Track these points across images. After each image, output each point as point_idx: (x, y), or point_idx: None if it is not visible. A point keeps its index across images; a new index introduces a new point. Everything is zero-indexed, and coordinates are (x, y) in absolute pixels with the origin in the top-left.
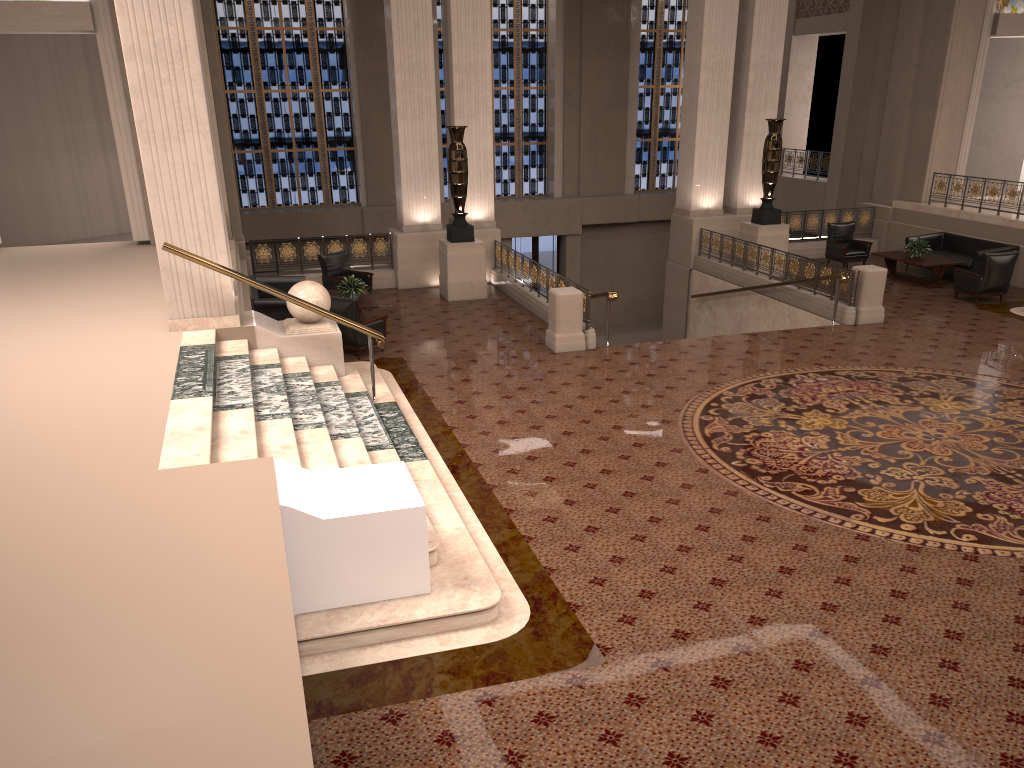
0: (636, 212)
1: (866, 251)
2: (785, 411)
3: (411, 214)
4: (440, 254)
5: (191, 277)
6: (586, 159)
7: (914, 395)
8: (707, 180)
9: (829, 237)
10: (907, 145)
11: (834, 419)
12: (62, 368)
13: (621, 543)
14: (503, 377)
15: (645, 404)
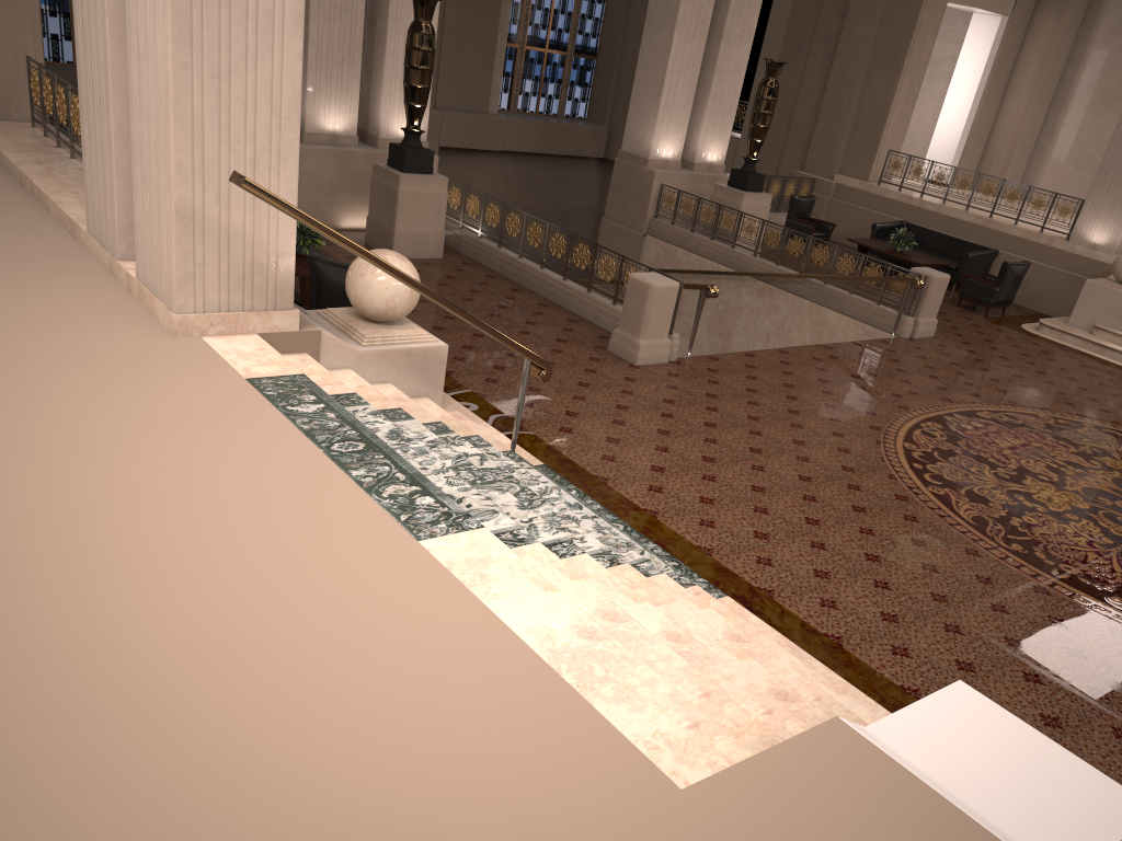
0: (503, 139)
1: (827, 233)
2: (1002, 478)
3: (317, 116)
4: (376, 186)
5: (228, 235)
6: (448, 59)
7: (1089, 453)
8: (671, 122)
9: (791, 212)
10: (856, 112)
11: (1063, 492)
12: (53, 438)
13: (1116, 748)
14: (616, 409)
15: (844, 465)
